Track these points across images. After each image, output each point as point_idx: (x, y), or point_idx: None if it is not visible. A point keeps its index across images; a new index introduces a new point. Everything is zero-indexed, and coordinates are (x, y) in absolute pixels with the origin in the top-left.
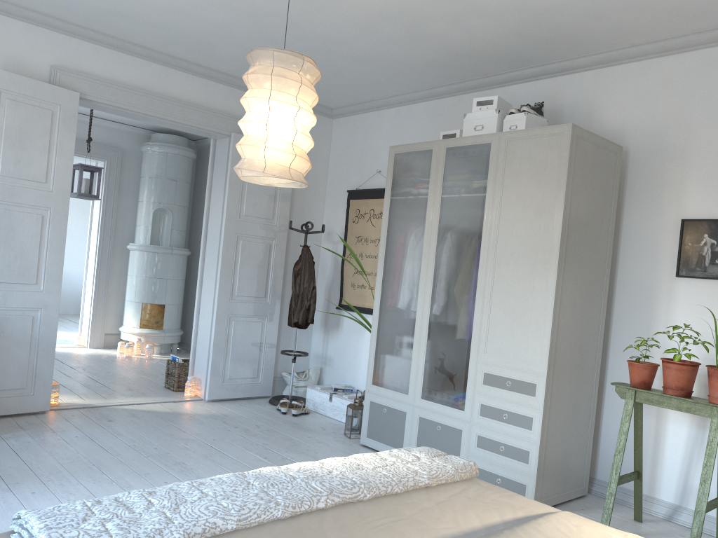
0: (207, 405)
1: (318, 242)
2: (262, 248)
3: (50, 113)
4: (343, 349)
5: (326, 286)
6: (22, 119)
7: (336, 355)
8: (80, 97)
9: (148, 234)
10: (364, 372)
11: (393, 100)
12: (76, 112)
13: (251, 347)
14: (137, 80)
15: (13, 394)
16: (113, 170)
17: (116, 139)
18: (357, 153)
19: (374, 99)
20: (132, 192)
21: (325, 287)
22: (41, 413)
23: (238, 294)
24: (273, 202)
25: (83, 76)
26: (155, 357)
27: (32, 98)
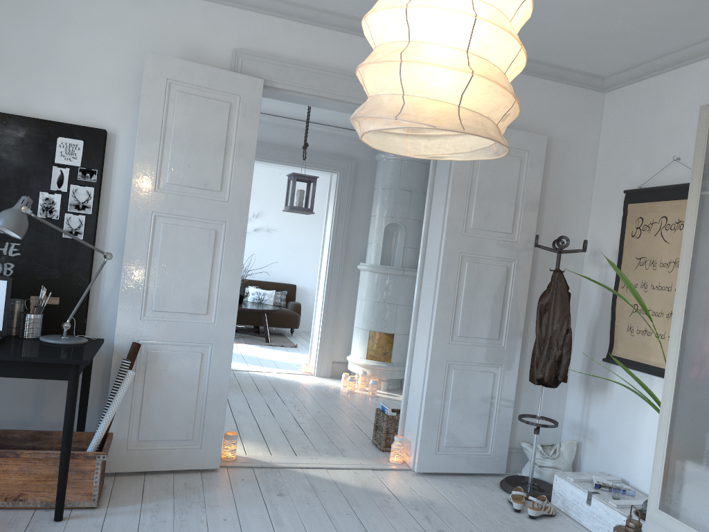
0: (413, 481)
1: (579, 264)
2: (496, 272)
3: (228, 106)
4: (613, 421)
5: (589, 326)
6: (193, 115)
7: (601, 428)
8: (266, 86)
9: (379, 252)
10: (646, 463)
11: (704, 46)
12: (258, 103)
13: (477, 405)
14: (336, 59)
15: (177, 446)
16: (346, 182)
17: (350, 149)
18: (640, 136)
19: (671, 50)
20: (366, 207)
21: (588, 328)
22: (210, 471)
23: (460, 334)
24: (512, 209)
25: (269, 59)
26: (380, 394)
27: (206, 89)
